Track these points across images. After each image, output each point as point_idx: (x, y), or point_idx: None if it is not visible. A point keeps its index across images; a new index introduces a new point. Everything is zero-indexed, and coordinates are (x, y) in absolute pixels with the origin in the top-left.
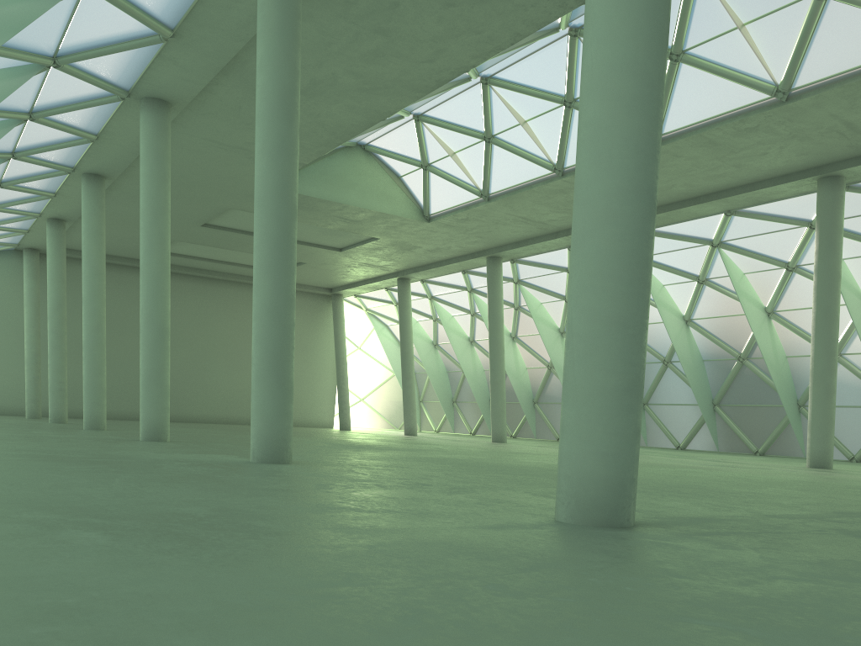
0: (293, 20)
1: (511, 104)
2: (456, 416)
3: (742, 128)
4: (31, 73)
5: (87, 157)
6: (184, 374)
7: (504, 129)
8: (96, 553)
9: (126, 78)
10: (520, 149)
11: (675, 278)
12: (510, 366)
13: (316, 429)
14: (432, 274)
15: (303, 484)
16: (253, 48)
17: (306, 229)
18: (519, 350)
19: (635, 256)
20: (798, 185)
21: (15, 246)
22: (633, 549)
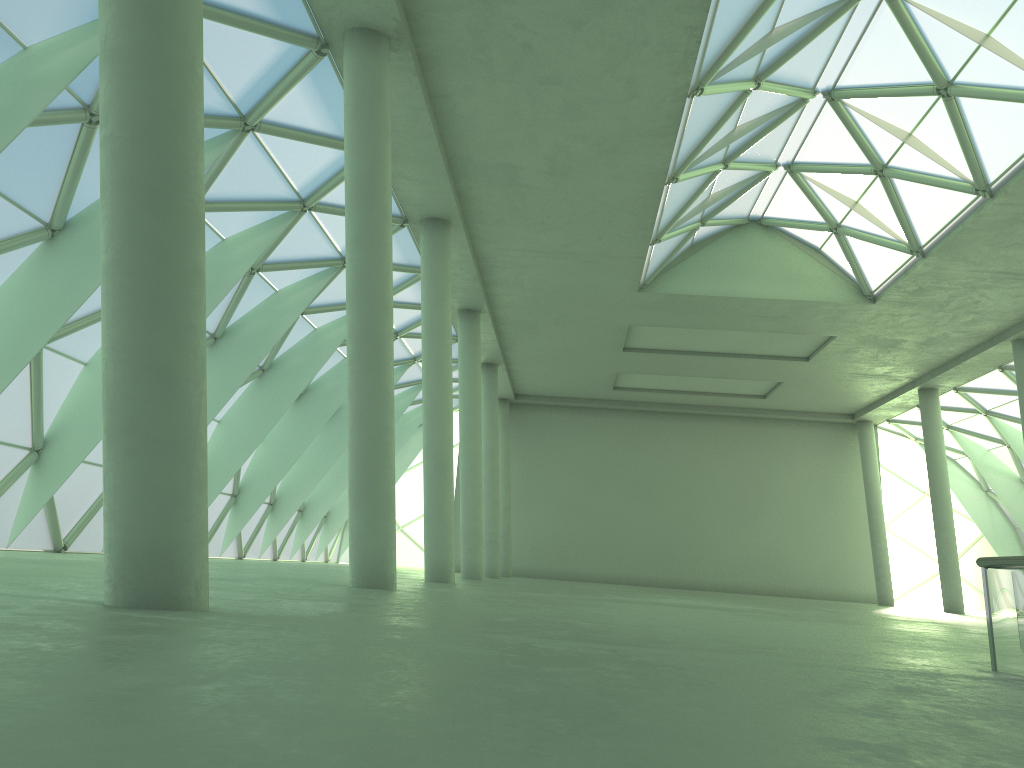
0: (367, 102)
1: (879, 116)
2: None
3: None
4: (287, 220)
5: None
6: (677, 531)
7: (892, 152)
8: None
9: None
10: (923, 174)
11: None
12: None
13: (839, 602)
14: (960, 378)
15: None
16: (459, 141)
17: (738, 337)
18: None
19: (120, 264)
20: None
21: None
22: None
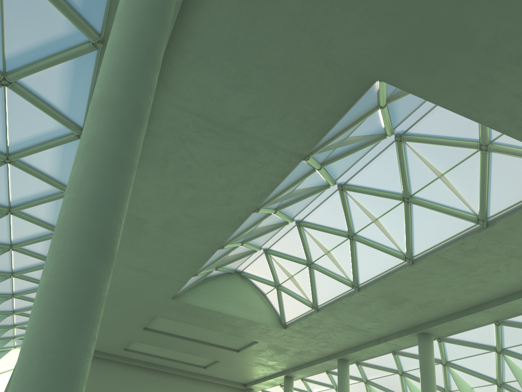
0: None
1: (318, 239)
2: None
3: (466, 249)
4: None
5: None
6: None
7: (318, 257)
8: None
9: None
10: (329, 271)
11: (479, 381)
12: None
13: None
14: (306, 373)
15: None
16: None
17: (209, 333)
18: None
19: (65, 287)
20: None
21: None
22: None
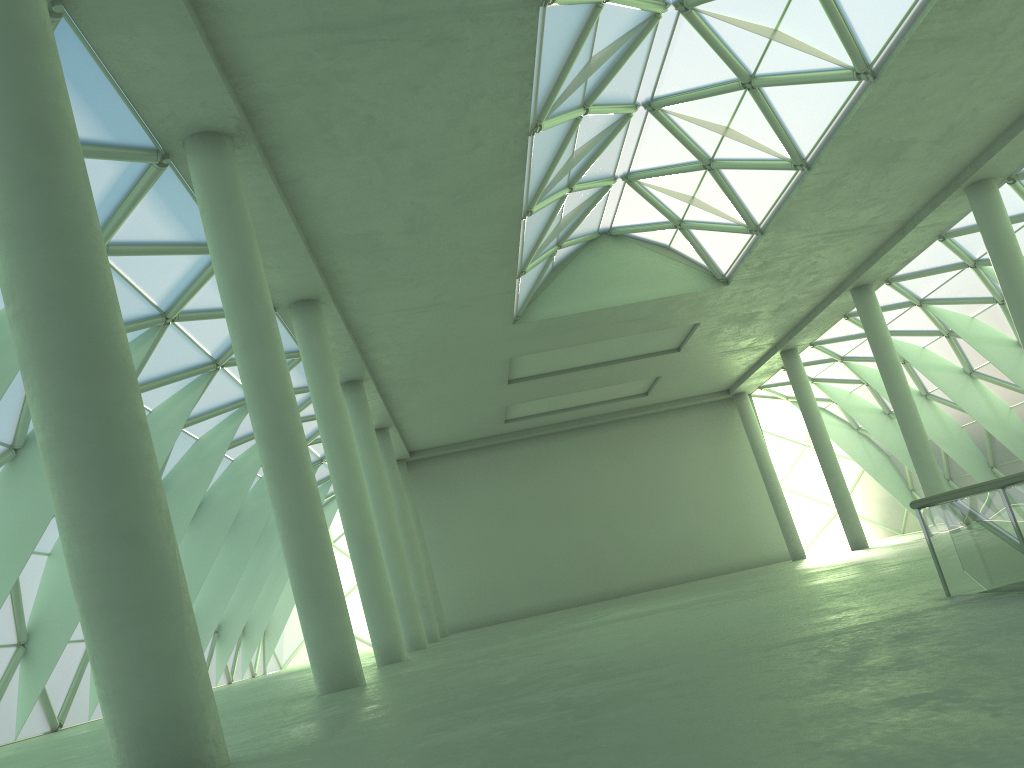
0: (224, 204)
1: (697, 117)
2: None
3: (960, 3)
4: (151, 337)
5: None
6: (595, 543)
7: (715, 146)
8: None
9: None
10: (746, 160)
11: None
12: (982, 413)
13: (759, 568)
14: (813, 333)
15: None
16: (316, 220)
17: (613, 344)
18: (987, 387)
19: (62, 438)
20: None
21: None
22: None
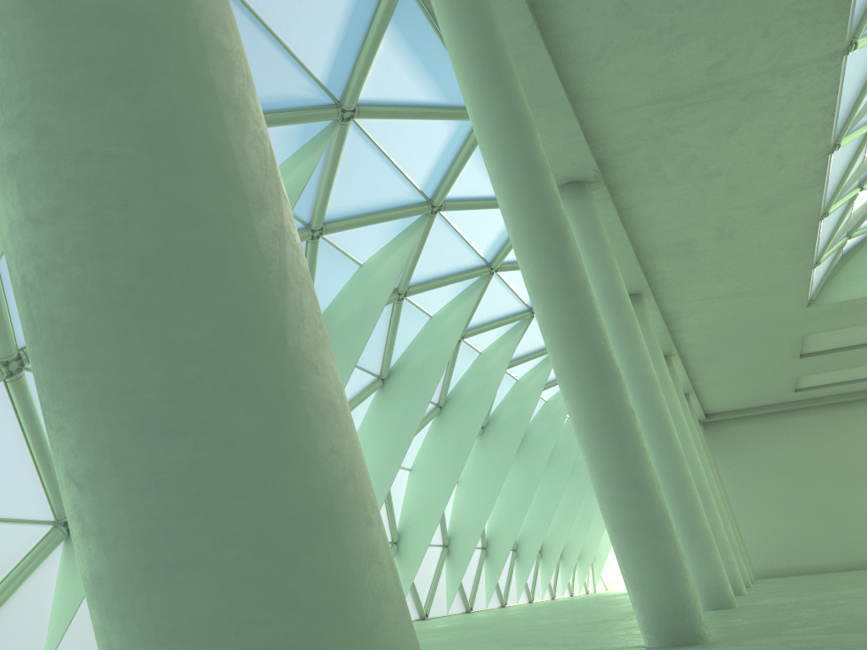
0: (591, 234)
1: None
2: None
3: None
4: (522, 326)
5: None
6: None
7: None
8: None
9: None
10: None
11: None
12: None
13: None
14: None
15: (619, 628)
16: (643, 234)
17: None
18: None
19: (590, 419)
20: None
21: None
22: None
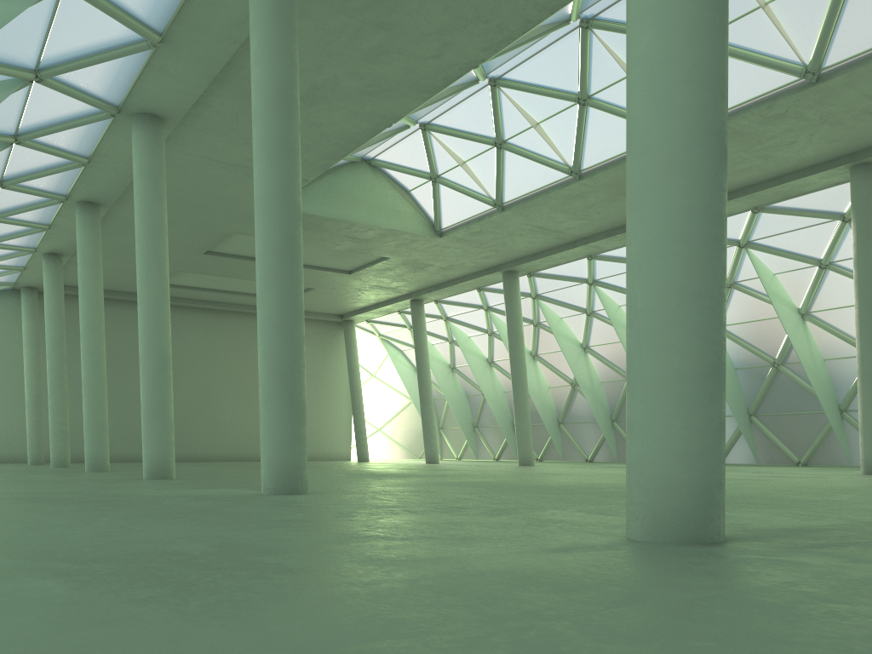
0: (288, 9)
1: (522, 106)
2: (478, 442)
3: (770, 115)
4: (12, 88)
5: (80, 184)
6: (193, 411)
7: (516, 133)
8: (43, 607)
9: (115, 92)
10: (533, 153)
11: None
12: (532, 386)
13: (333, 462)
14: (446, 294)
15: (322, 514)
16: (248, 52)
17: (313, 251)
18: (540, 368)
19: (708, 213)
20: (829, 175)
21: (12, 285)
22: (745, 569)
